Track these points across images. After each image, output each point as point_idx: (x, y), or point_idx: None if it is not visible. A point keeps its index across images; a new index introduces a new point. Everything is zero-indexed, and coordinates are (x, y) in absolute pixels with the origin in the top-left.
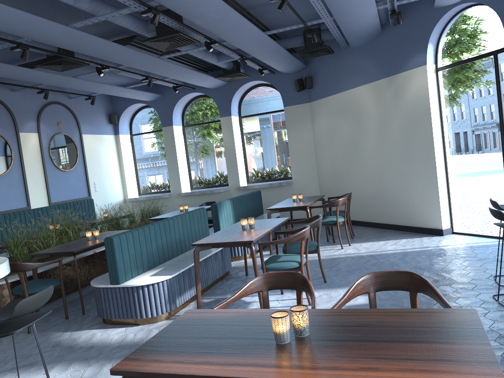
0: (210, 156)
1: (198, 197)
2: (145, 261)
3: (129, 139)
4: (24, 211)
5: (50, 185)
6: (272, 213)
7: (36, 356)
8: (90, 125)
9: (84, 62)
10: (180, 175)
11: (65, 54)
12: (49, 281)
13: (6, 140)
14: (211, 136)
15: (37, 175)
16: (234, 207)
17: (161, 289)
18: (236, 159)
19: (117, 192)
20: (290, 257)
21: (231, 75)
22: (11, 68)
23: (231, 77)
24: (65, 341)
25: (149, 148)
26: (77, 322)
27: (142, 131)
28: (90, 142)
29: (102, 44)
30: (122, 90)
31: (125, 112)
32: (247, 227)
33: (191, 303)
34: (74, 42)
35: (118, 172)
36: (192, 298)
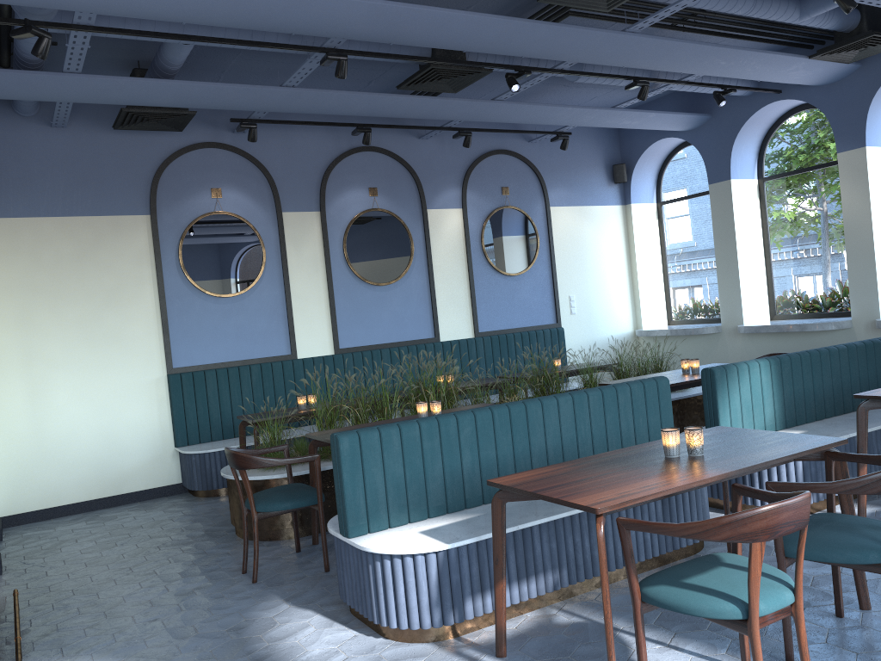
0: (819, 246)
1: (777, 337)
2: (437, 494)
3: (654, 212)
4: (426, 345)
5: (479, 300)
6: (874, 408)
7: (189, 641)
8: (568, 188)
9: (479, 68)
10: (741, 288)
11: (429, 58)
12: (299, 495)
13: (403, 222)
14: (823, 199)
15: (456, 284)
16: (782, 378)
17: (420, 572)
18: (874, 252)
19: (619, 317)
20: (734, 580)
21: (849, 44)
22: (366, 98)
23: (855, 50)
24: (256, 625)
25: (691, 229)
26: (325, 585)
27: (679, 195)
28: (566, 221)
29: (465, 22)
30: (607, 115)
31: (644, 158)
32: (685, 453)
33: (525, 615)
34: (403, 29)
35: (624, 278)
36: (536, 602)
